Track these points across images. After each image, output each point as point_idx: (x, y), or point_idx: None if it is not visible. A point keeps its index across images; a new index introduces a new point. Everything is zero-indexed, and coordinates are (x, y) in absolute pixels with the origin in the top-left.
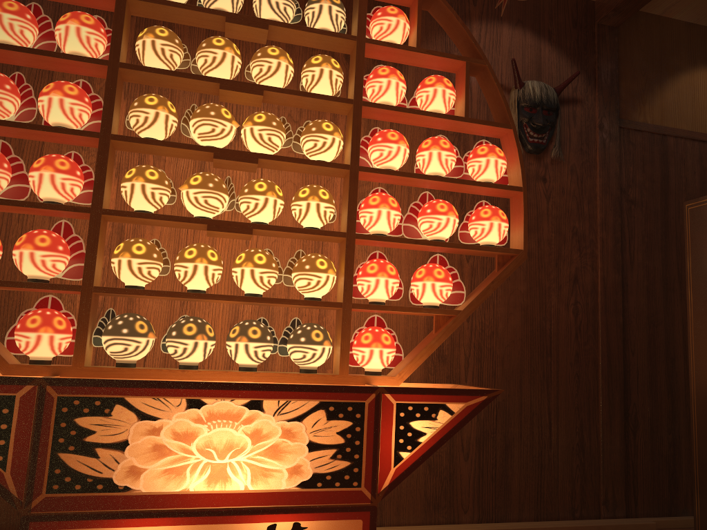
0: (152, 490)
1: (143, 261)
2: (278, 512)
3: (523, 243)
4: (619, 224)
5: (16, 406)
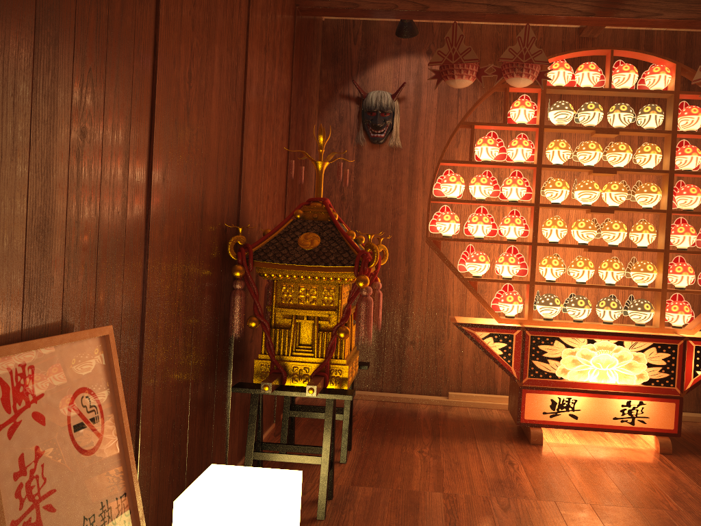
0: (572, 380)
1: (557, 268)
2: (631, 395)
3: None
4: None
5: (513, 339)
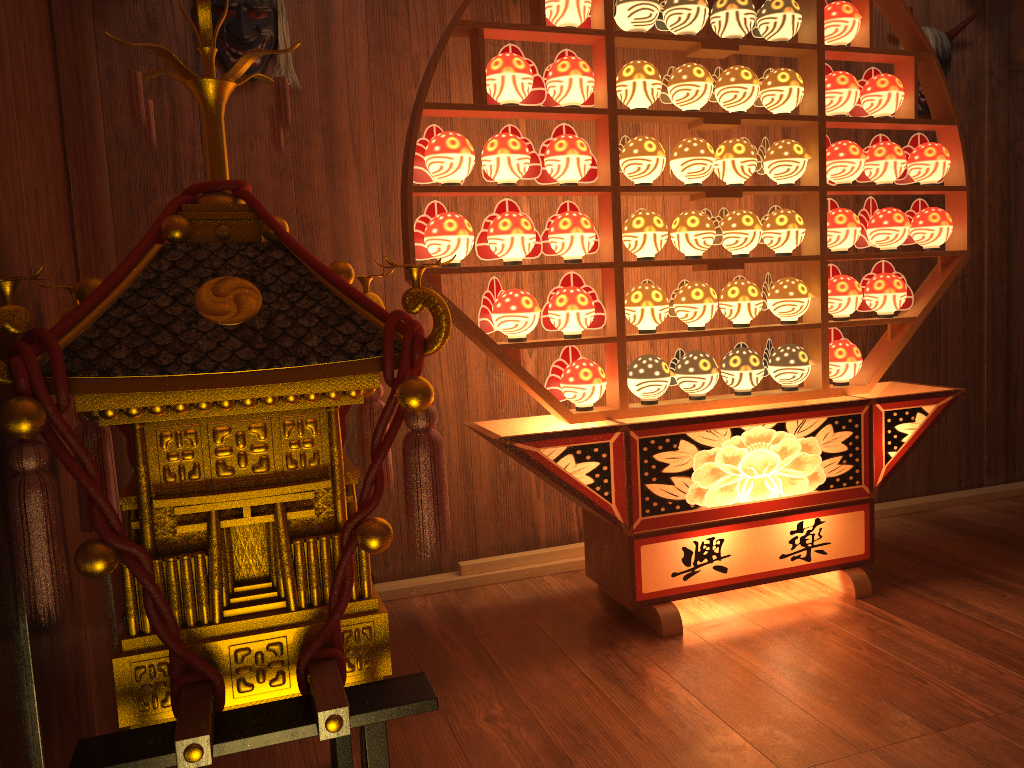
0: (714, 505)
1: (662, 307)
2: (803, 512)
3: (965, 244)
4: (1006, 185)
5: (610, 451)
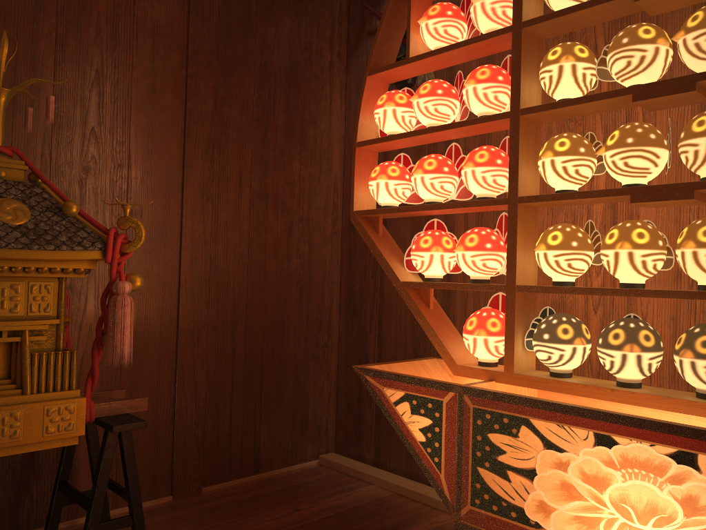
0: None
1: (559, 252)
2: None
3: None
4: None
5: (443, 411)
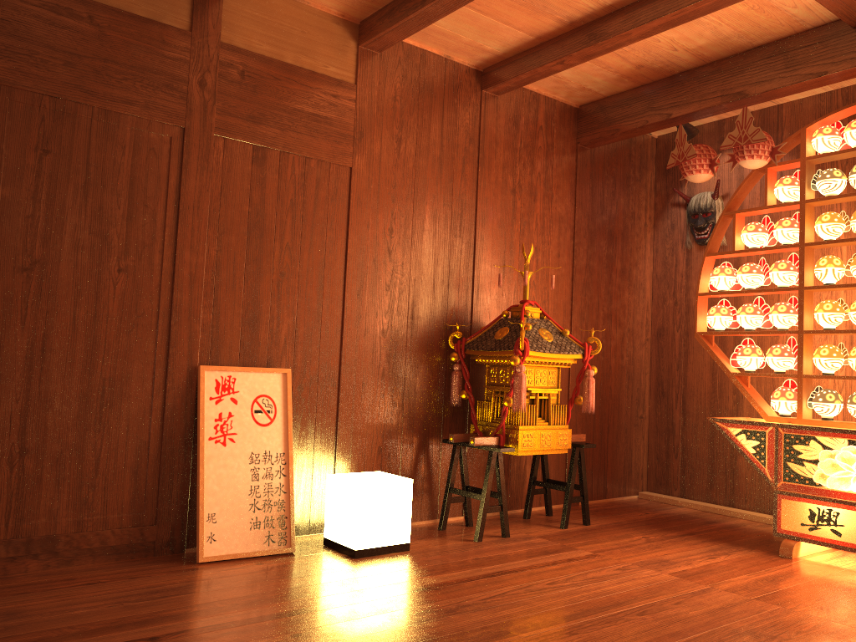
0: (832, 488)
1: (826, 358)
2: None
3: None
4: None
5: (766, 437)
